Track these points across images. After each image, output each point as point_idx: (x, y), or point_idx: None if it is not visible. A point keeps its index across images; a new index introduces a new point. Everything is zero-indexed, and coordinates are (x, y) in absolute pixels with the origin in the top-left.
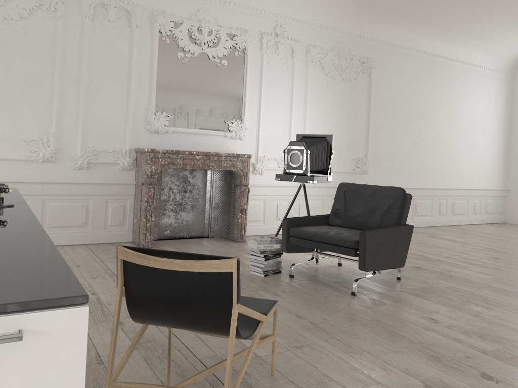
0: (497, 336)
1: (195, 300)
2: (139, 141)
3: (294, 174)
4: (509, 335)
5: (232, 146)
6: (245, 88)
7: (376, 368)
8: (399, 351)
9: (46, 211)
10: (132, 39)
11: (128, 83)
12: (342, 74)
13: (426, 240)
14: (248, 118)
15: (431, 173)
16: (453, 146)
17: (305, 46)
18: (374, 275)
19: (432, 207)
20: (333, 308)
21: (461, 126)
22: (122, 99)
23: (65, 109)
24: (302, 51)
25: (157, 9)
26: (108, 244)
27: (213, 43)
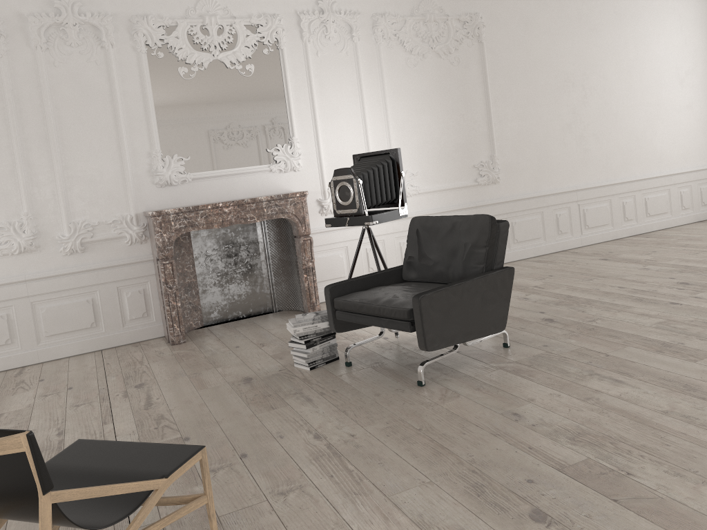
0: (600, 435)
1: (5, 489)
2: (147, 201)
3: (347, 216)
4: (621, 430)
5: (284, 182)
6: (287, 97)
7: (376, 518)
8: (429, 482)
9: (40, 317)
10: (109, 64)
11: (115, 125)
12: (434, 46)
13: (591, 267)
14: (301, 139)
15: (603, 163)
16: (633, 116)
17: (370, 18)
18: (454, 350)
19: (612, 211)
20: (377, 414)
21: (642, 84)
22: (112, 148)
23: (35, 179)
24: (366, 26)
25: (137, 14)
26: (130, 345)
27: (228, 44)
